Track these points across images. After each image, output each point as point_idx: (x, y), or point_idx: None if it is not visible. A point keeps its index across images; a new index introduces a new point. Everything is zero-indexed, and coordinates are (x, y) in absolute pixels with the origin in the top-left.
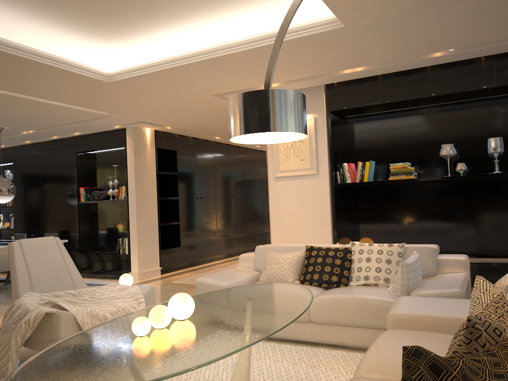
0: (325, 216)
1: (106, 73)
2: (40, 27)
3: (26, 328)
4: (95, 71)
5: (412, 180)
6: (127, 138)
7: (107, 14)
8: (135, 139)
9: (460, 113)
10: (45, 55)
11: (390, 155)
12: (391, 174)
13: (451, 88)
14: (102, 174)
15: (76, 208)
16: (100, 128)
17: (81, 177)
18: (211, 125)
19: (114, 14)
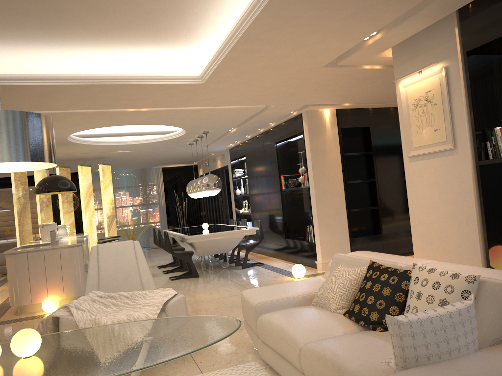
0: (469, 210)
1: (196, 75)
2: (128, 52)
3: (44, 327)
4: (184, 77)
5: None
6: (303, 123)
7: (149, 24)
8: (309, 124)
9: None
10: (127, 76)
11: None
12: None
13: None
14: (297, 161)
15: (279, 195)
16: (280, 117)
17: (282, 166)
18: (389, 93)
19: (154, 22)
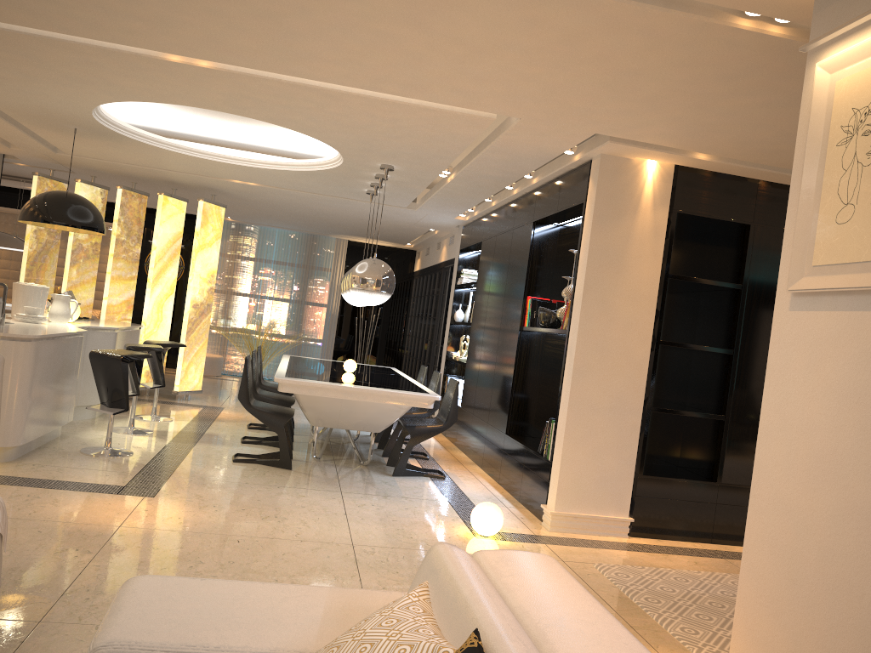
0: None
1: None
2: None
3: None
4: None
5: None
6: (589, 183)
7: None
8: (602, 186)
9: None
10: None
11: None
12: None
13: None
14: (568, 271)
15: (515, 339)
16: (544, 162)
17: (536, 276)
18: None
19: None
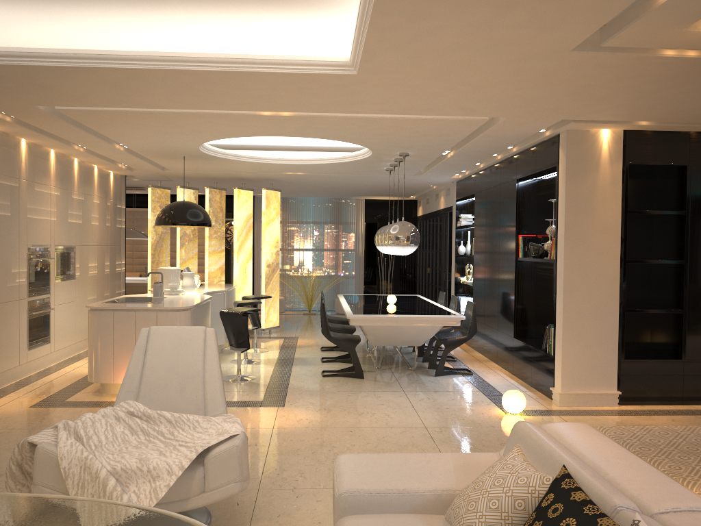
0: None
1: (345, 60)
2: (239, 17)
3: (22, 453)
4: (323, 62)
5: None
6: (559, 151)
7: None
8: (570, 153)
9: None
10: (229, 58)
11: None
12: None
13: None
14: (548, 214)
15: (513, 267)
16: (523, 138)
17: (523, 219)
18: None
19: None
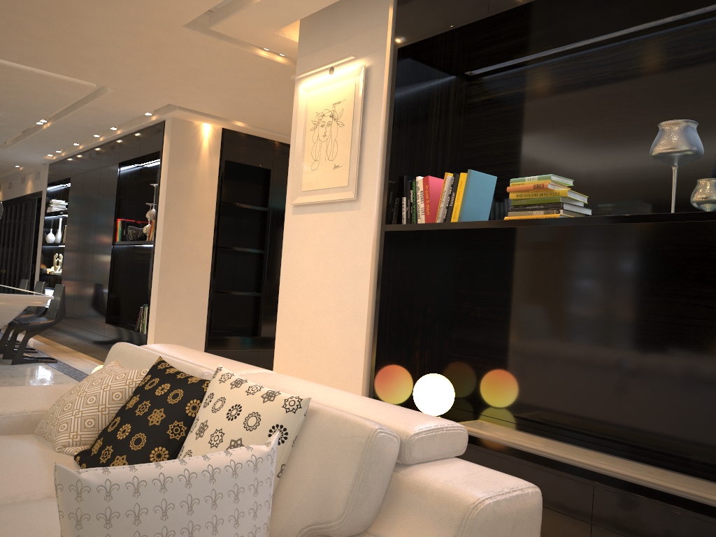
0: (360, 301)
1: None
2: None
3: None
4: None
5: (544, 224)
6: (164, 137)
7: None
8: (174, 140)
9: None
10: None
11: (555, 166)
12: (512, 208)
13: None
14: (149, 200)
15: (109, 251)
16: (129, 119)
17: (123, 203)
18: None
19: None
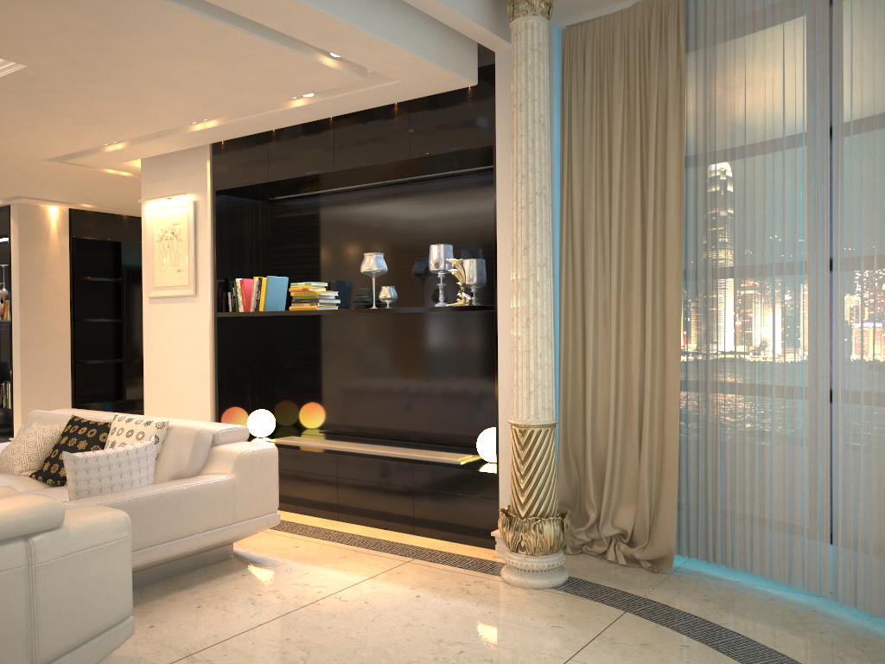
0: (204, 366)
1: None
2: None
3: None
4: None
5: (306, 313)
6: (11, 221)
7: None
8: (22, 224)
9: (415, 199)
10: None
11: (328, 267)
12: (294, 301)
13: (356, 159)
14: None
15: None
16: None
17: None
18: None
19: None
